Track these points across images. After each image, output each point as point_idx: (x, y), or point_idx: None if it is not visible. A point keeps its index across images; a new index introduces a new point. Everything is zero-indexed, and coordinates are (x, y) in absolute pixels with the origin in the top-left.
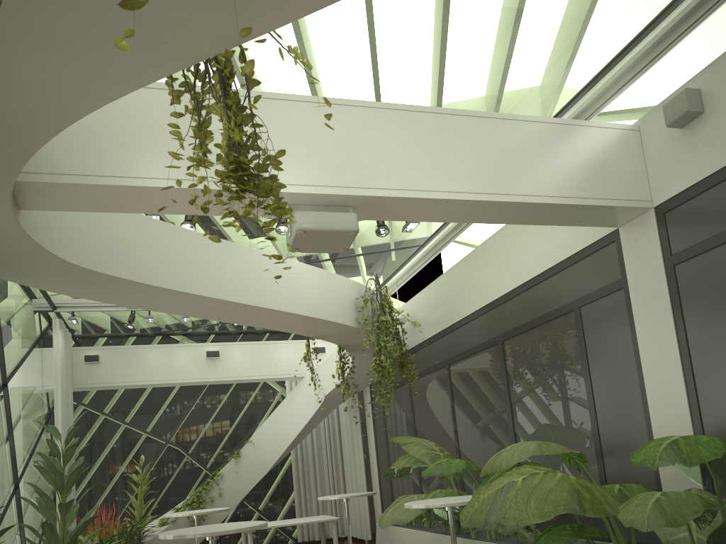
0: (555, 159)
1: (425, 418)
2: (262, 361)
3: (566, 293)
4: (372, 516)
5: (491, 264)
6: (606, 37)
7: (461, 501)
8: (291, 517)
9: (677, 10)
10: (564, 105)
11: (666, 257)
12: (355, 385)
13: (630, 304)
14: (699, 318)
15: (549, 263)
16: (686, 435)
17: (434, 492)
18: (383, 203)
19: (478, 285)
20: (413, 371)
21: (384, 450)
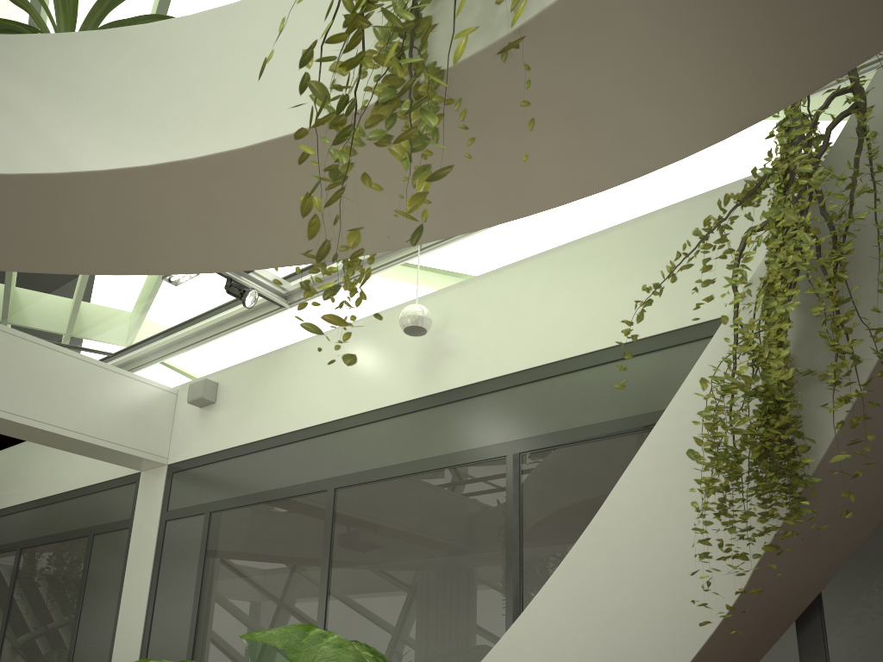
0: (81, 395)
1: None
2: None
3: (89, 517)
4: None
5: (38, 463)
6: (167, 308)
7: None
8: None
9: (224, 313)
10: (136, 342)
11: (163, 511)
12: None
13: (129, 545)
14: (169, 573)
15: (84, 483)
16: None
17: None
18: None
19: (19, 480)
20: None
21: None
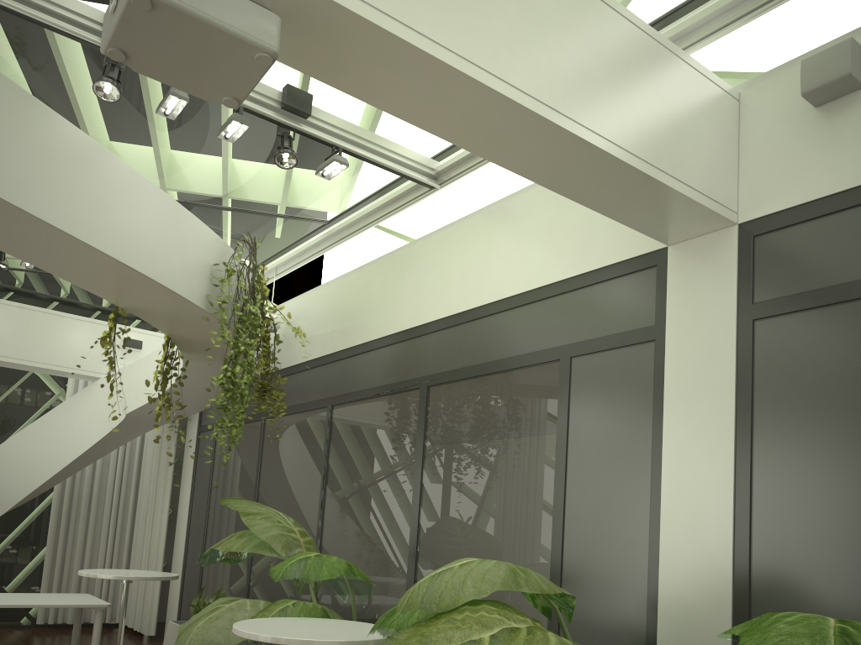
0: (633, 87)
1: (277, 476)
2: (33, 339)
3: (553, 332)
4: (163, 597)
5: (436, 268)
6: None
7: (339, 638)
8: (33, 584)
9: None
10: None
11: (742, 305)
12: (181, 406)
13: (662, 368)
14: (782, 410)
15: (534, 283)
16: (853, 623)
17: (284, 604)
18: (338, 31)
19: (406, 296)
20: (280, 403)
21: (203, 510)
